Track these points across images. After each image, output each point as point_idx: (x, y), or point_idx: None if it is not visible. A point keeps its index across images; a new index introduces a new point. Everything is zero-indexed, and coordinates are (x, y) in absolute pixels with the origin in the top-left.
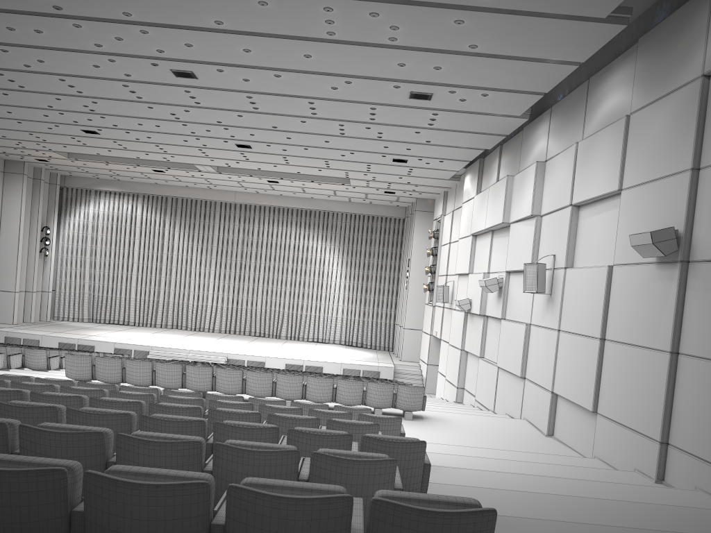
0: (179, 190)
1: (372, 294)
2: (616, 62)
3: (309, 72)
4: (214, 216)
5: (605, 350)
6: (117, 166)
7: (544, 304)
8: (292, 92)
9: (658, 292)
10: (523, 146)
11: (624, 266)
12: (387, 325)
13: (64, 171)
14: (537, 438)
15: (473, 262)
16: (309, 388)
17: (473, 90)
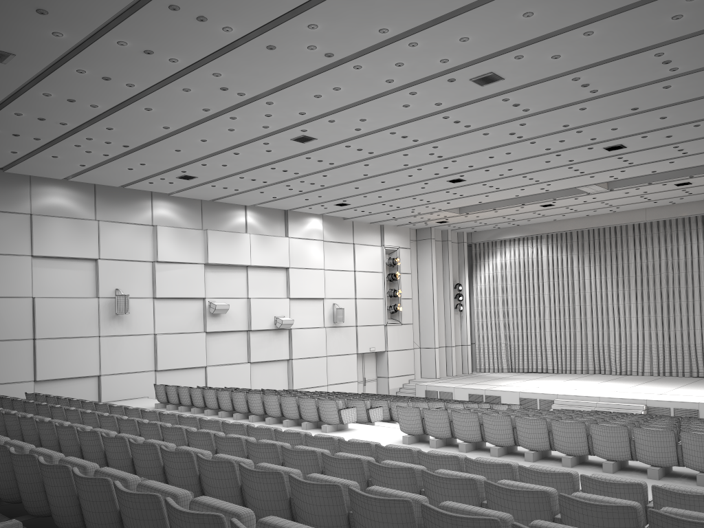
0: (580, 222)
1: None
2: None
3: (626, 9)
4: (627, 242)
5: None
6: (506, 211)
7: None
8: (623, 49)
9: None
10: None
11: None
12: None
13: (467, 228)
14: None
15: None
16: (686, 449)
17: None
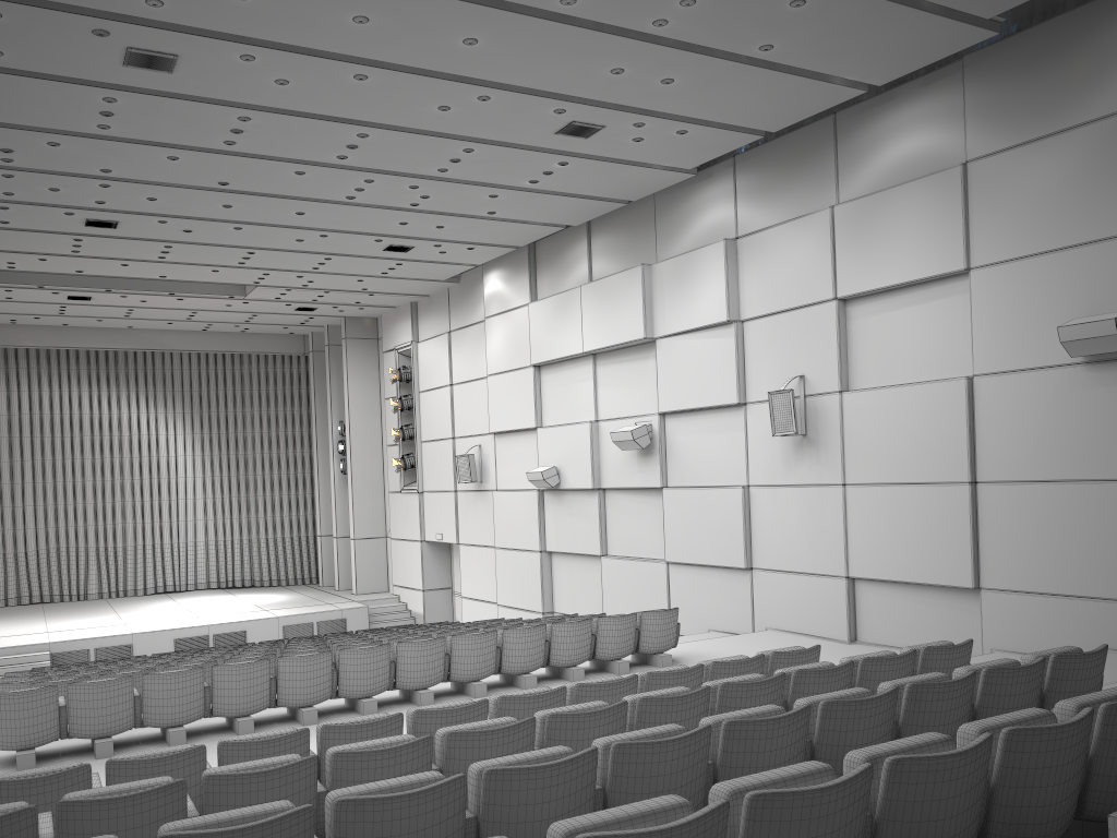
0: None
1: (260, 491)
2: (907, 90)
3: (430, 74)
4: None
5: (980, 498)
6: None
7: (785, 451)
8: (350, 113)
9: (1100, 402)
10: (662, 218)
11: (1003, 375)
12: (296, 540)
13: None
14: (850, 649)
15: (540, 409)
16: (509, 650)
17: (674, 123)
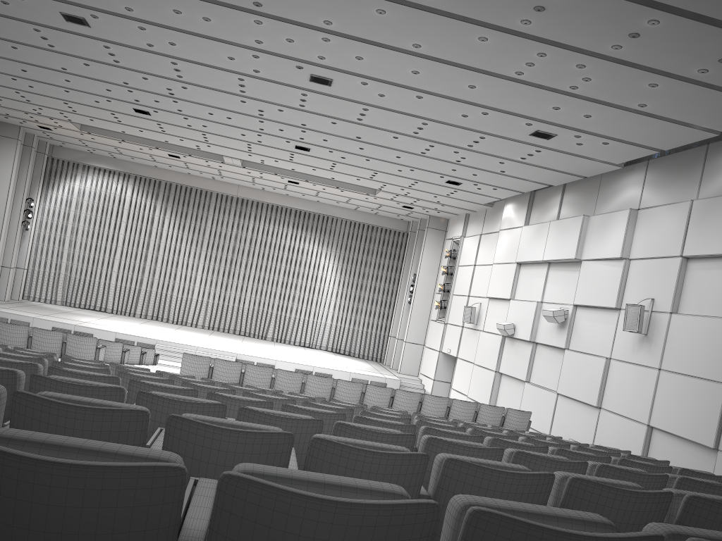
0: (179, 176)
1: (365, 304)
2: None
3: (454, 99)
4: (209, 207)
5: None
6: (130, 146)
7: (634, 342)
8: (416, 112)
9: None
10: (602, 189)
11: None
12: (378, 335)
13: (57, 141)
14: None
15: (515, 289)
16: (425, 405)
17: (598, 138)
